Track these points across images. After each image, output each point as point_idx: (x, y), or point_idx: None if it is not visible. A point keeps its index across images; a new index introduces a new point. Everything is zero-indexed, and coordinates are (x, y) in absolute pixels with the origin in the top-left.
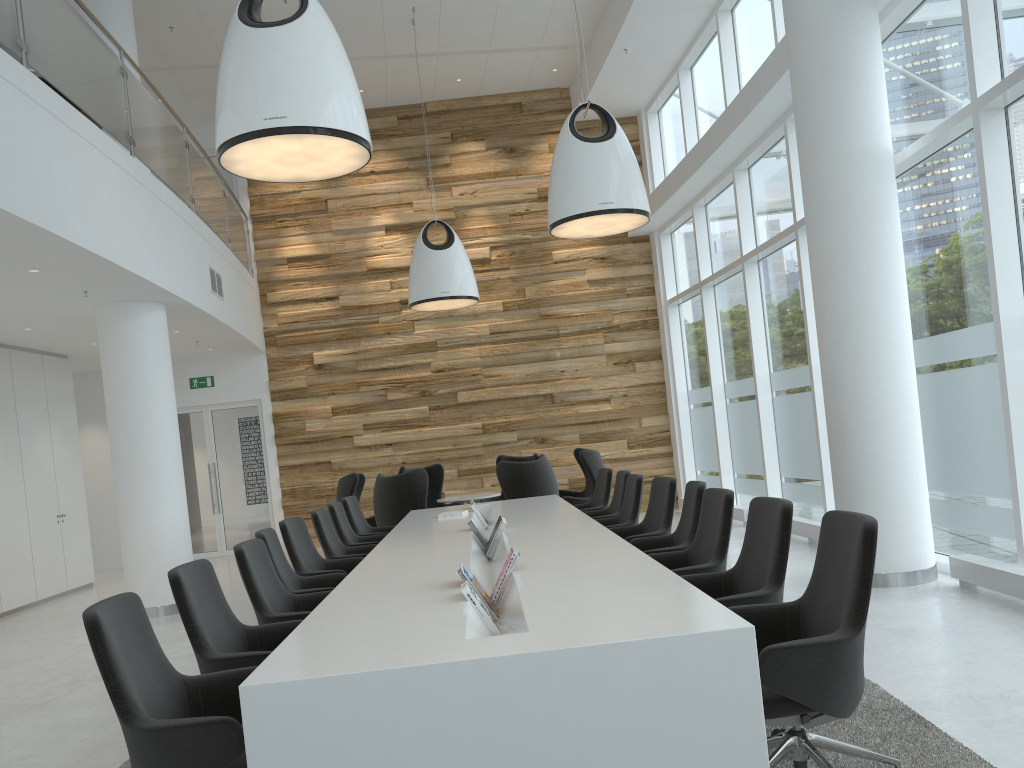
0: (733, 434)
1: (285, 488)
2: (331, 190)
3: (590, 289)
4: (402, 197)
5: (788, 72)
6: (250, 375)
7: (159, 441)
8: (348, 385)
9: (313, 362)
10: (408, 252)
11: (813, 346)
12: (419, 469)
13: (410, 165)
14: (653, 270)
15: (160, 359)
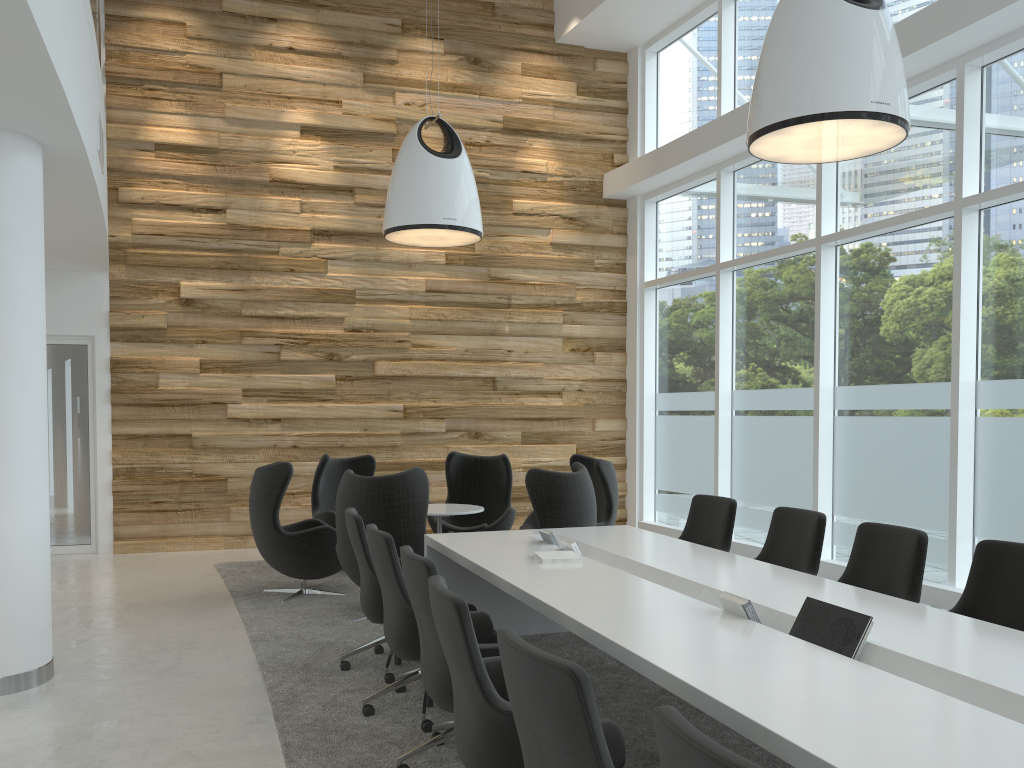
0: (740, 454)
1: (119, 466)
2: (230, 61)
3: (553, 254)
4: (328, 91)
5: None
6: (81, 300)
7: (17, 386)
8: (227, 333)
9: (179, 294)
10: (329, 166)
11: (962, 361)
12: (418, 470)
13: (344, 51)
14: (627, 243)
15: (31, 241)
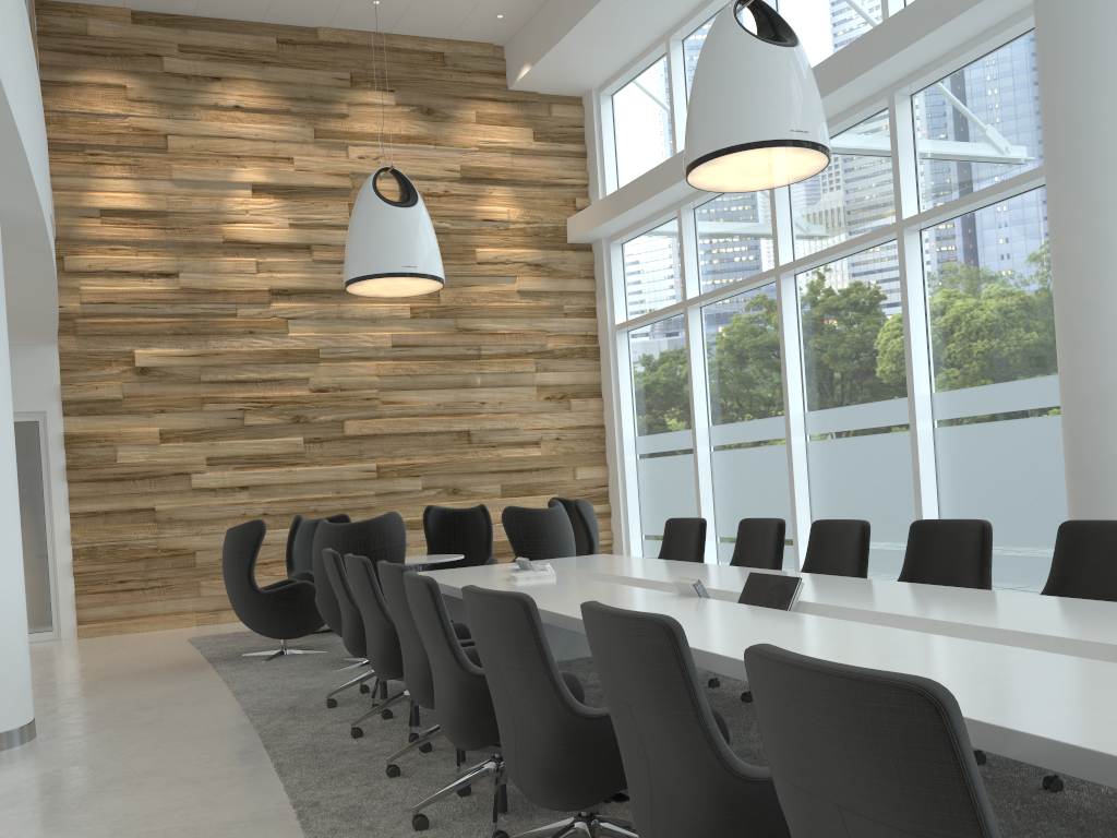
0: (721, 489)
1: (79, 546)
2: (175, 122)
3: (521, 302)
4: (279, 149)
5: (959, 17)
6: (30, 375)
7: None
8: (187, 400)
9: (134, 363)
10: (284, 224)
11: (916, 375)
12: (393, 514)
13: (293, 107)
14: (596, 287)
15: None
